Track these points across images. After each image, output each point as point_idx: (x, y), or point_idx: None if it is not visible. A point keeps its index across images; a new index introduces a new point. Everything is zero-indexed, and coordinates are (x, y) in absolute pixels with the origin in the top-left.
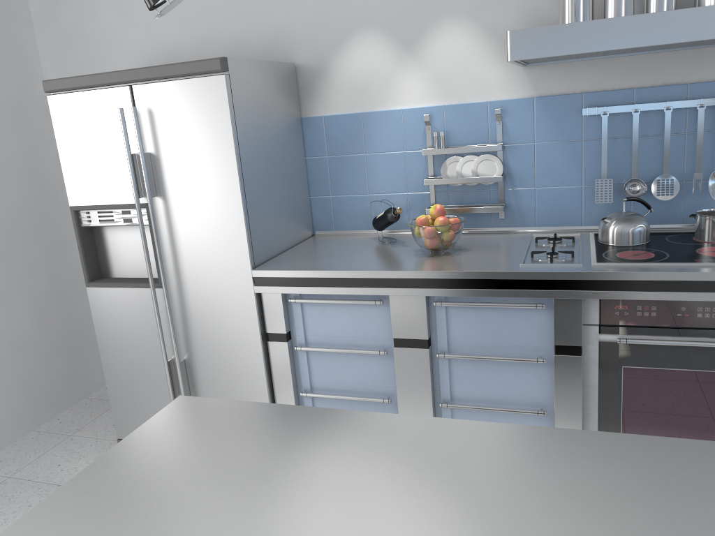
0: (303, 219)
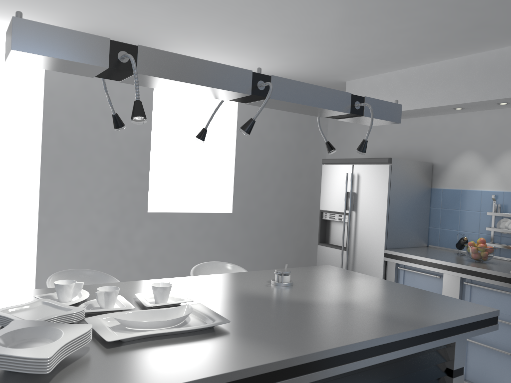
0: (421, 236)
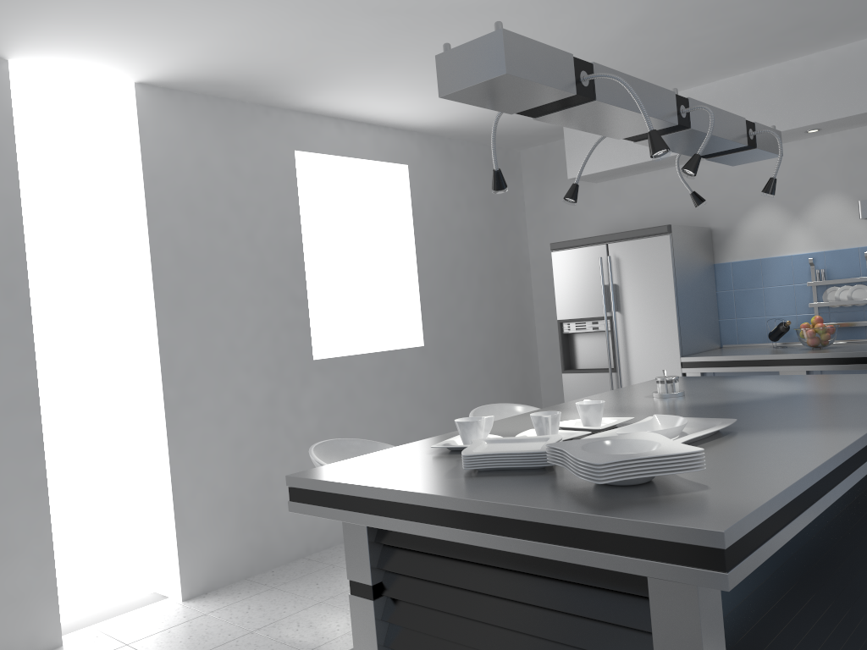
0: (713, 334)
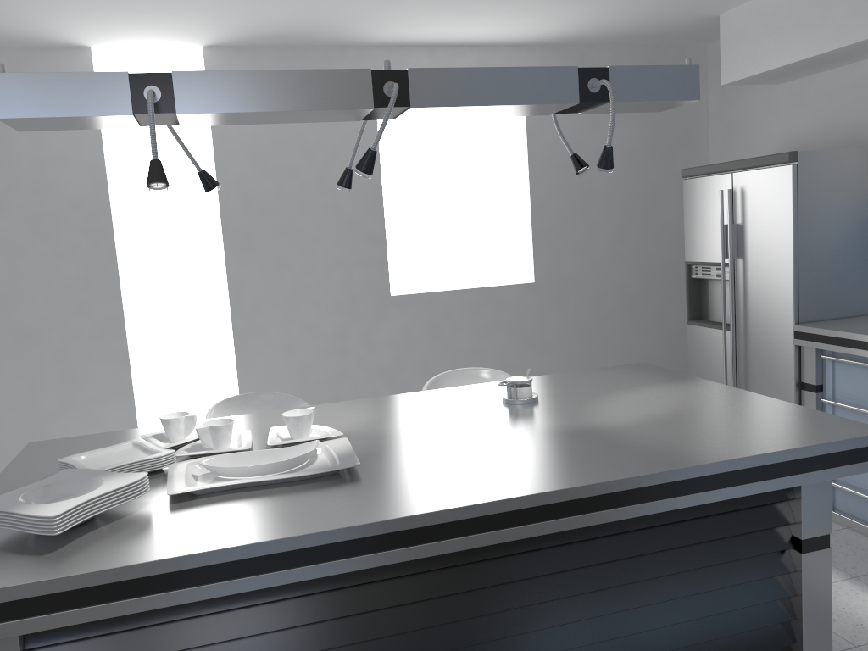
0: None
